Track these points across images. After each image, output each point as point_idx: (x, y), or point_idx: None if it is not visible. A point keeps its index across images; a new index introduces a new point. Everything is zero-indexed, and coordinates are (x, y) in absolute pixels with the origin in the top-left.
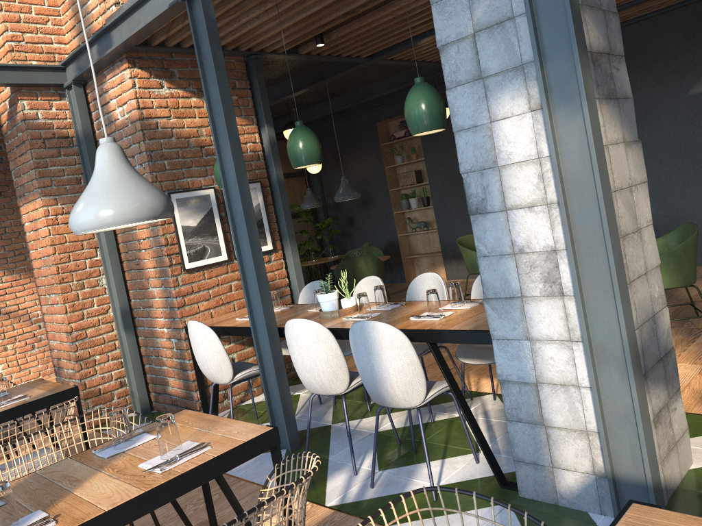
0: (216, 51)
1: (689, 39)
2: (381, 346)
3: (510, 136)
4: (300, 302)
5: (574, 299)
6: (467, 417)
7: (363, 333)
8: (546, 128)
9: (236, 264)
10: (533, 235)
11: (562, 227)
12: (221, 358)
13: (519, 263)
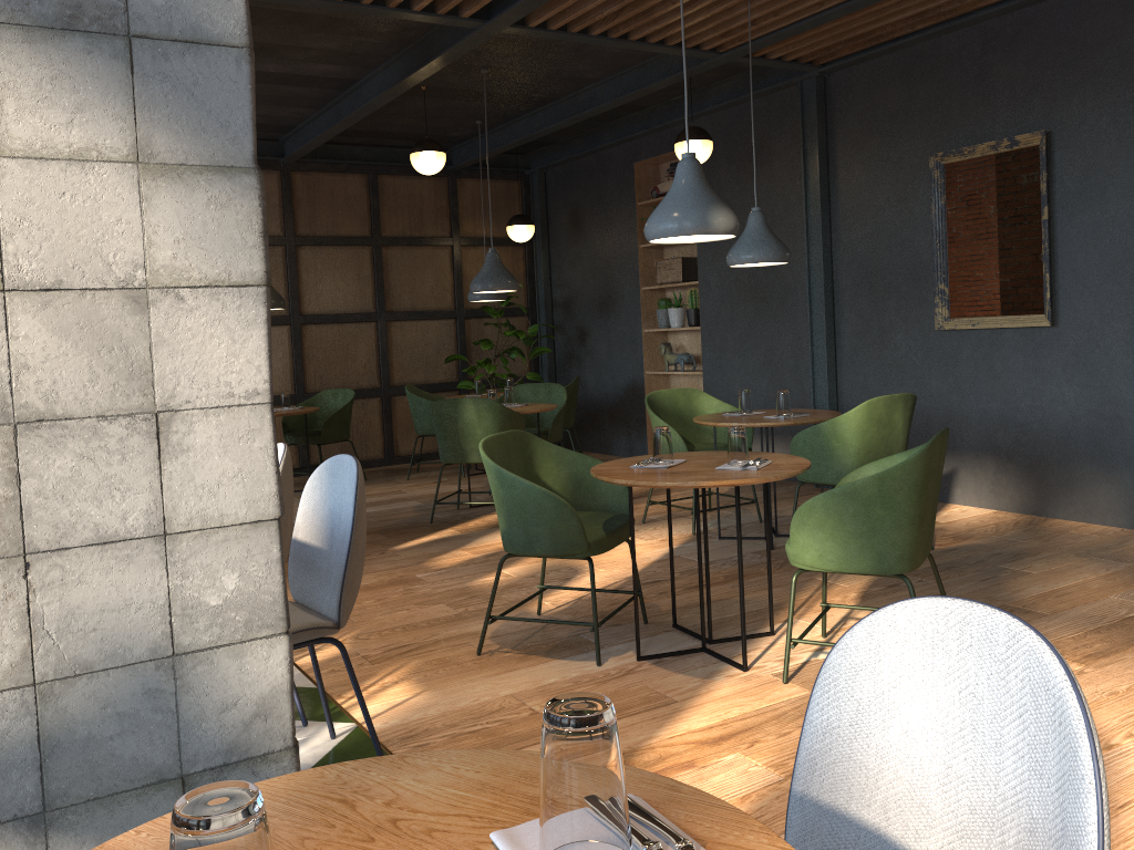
0: None
1: None
2: None
3: None
4: None
5: None
6: None
7: None
8: None
9: None
10: None
11: None
12: None
13: None
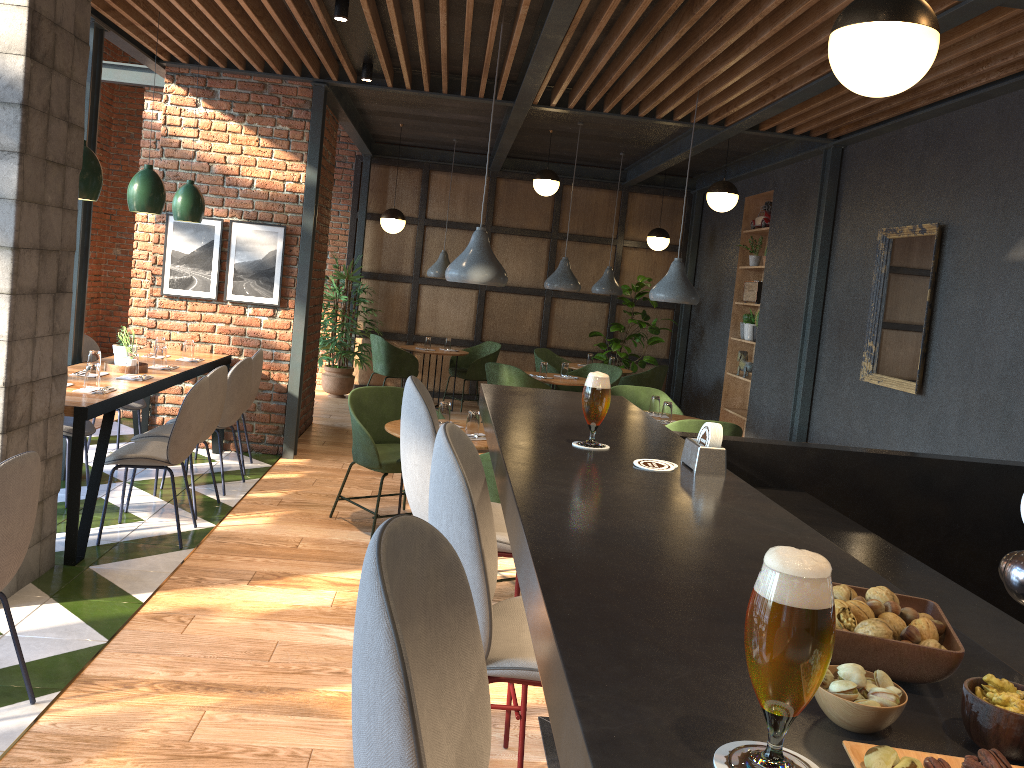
0: None
1: None
2: None
3: None
4: None
5: None
6: None
7: None
8: None
9: (228, 306)
10: None
11: None
12: None
13: None
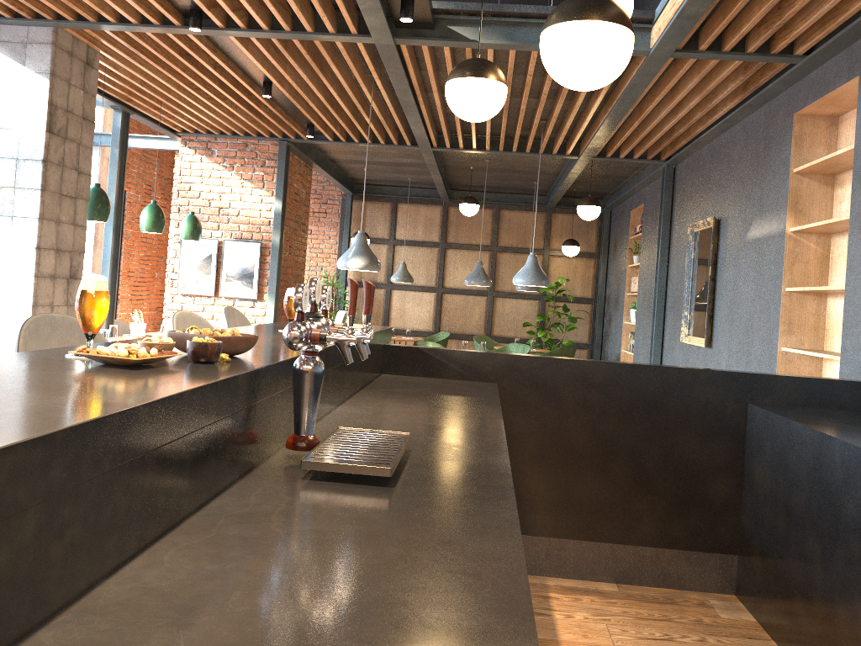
0: (114, 148)
1: (756, 156)
2: None
3: None
4: None
5: None
6: None
7: None
8: None
9: (222, 300)
10: None
11: None
12: None
13: None
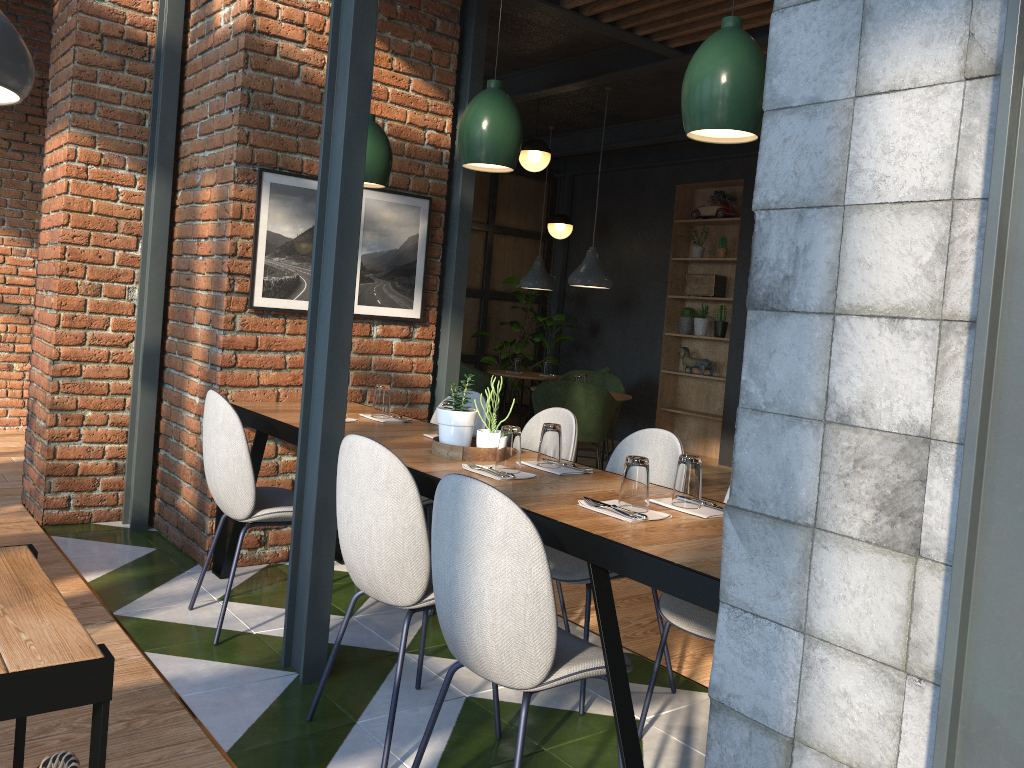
0: None
1: None
2: (481, 540)
3: (893, 137)
4: (434, 420)
5: (945, 574)
6: (625, 749)
7: (455, 502)
8: (998, 112)
9: None
10: (884, 390)
11: (965, 384)
12: (240, 472)
13: (831, 447)
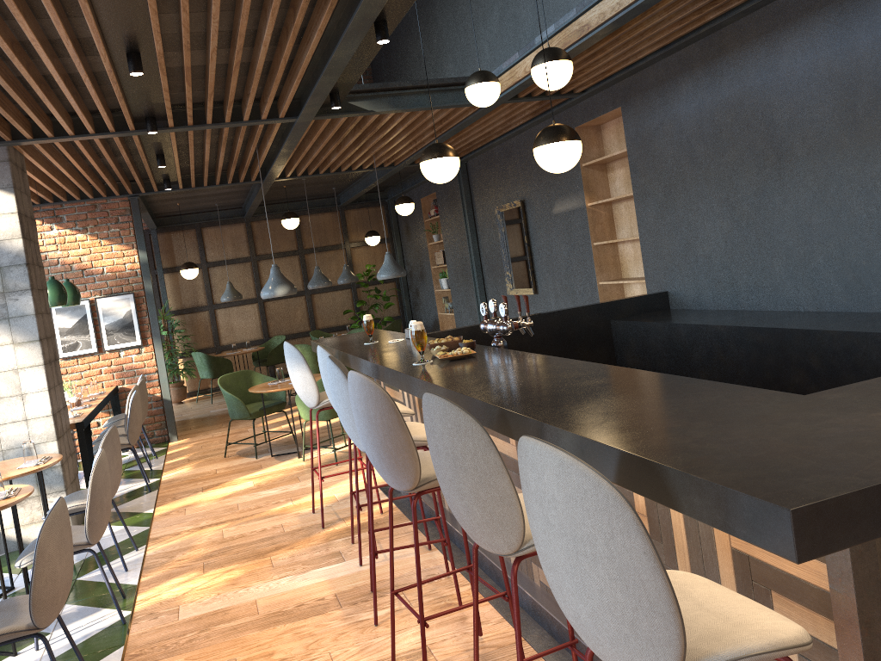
0: None
1: None
2: None
3: None
4: None
5: None
6: None
7: None
8: None
9: (107, 354)
10: None
11: None
12: None
13: None
